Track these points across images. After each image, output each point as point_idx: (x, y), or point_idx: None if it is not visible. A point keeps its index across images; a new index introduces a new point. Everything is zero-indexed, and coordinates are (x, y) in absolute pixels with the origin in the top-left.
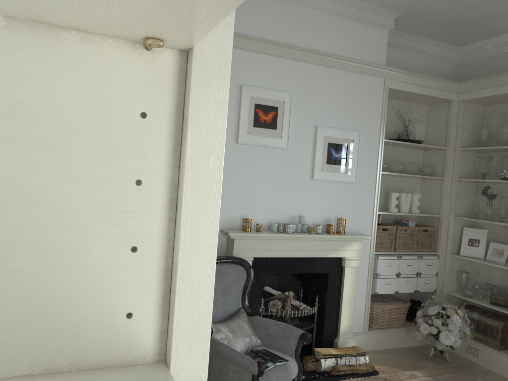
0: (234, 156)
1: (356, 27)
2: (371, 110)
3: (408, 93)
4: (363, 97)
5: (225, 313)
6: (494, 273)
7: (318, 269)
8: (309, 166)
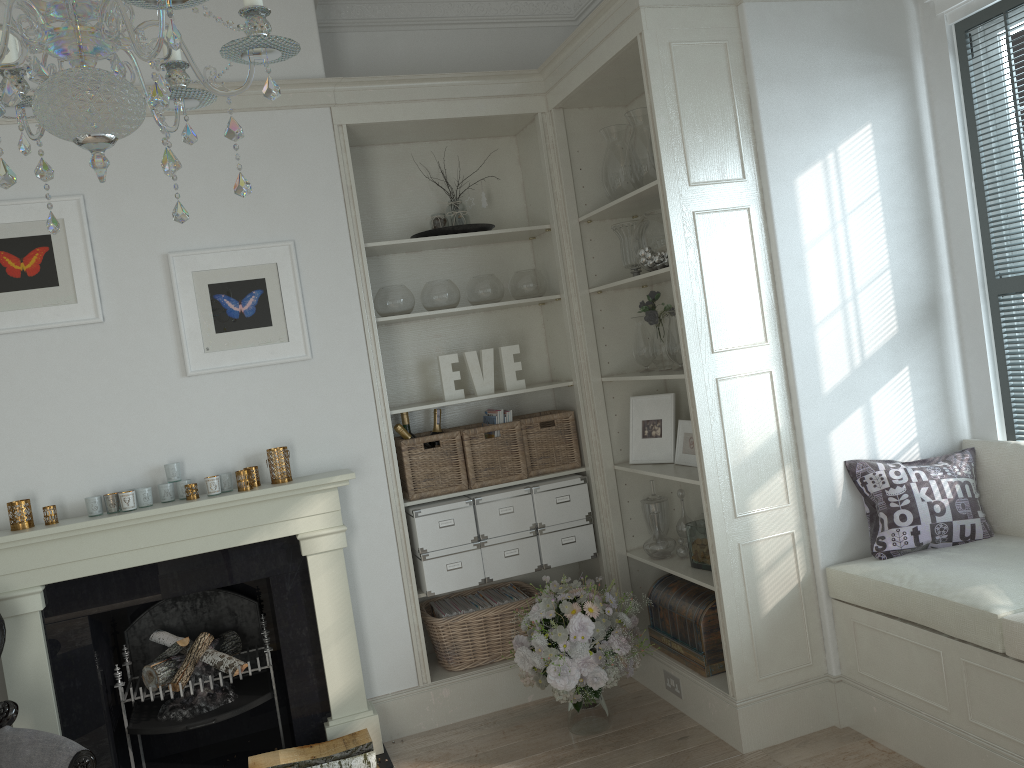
0: None
1: (220, 8)
2: (313, 186)
3: (412, 123)
4: (283, 161)
5: None
6: None
7: (238, 574)
8: (174, 348)
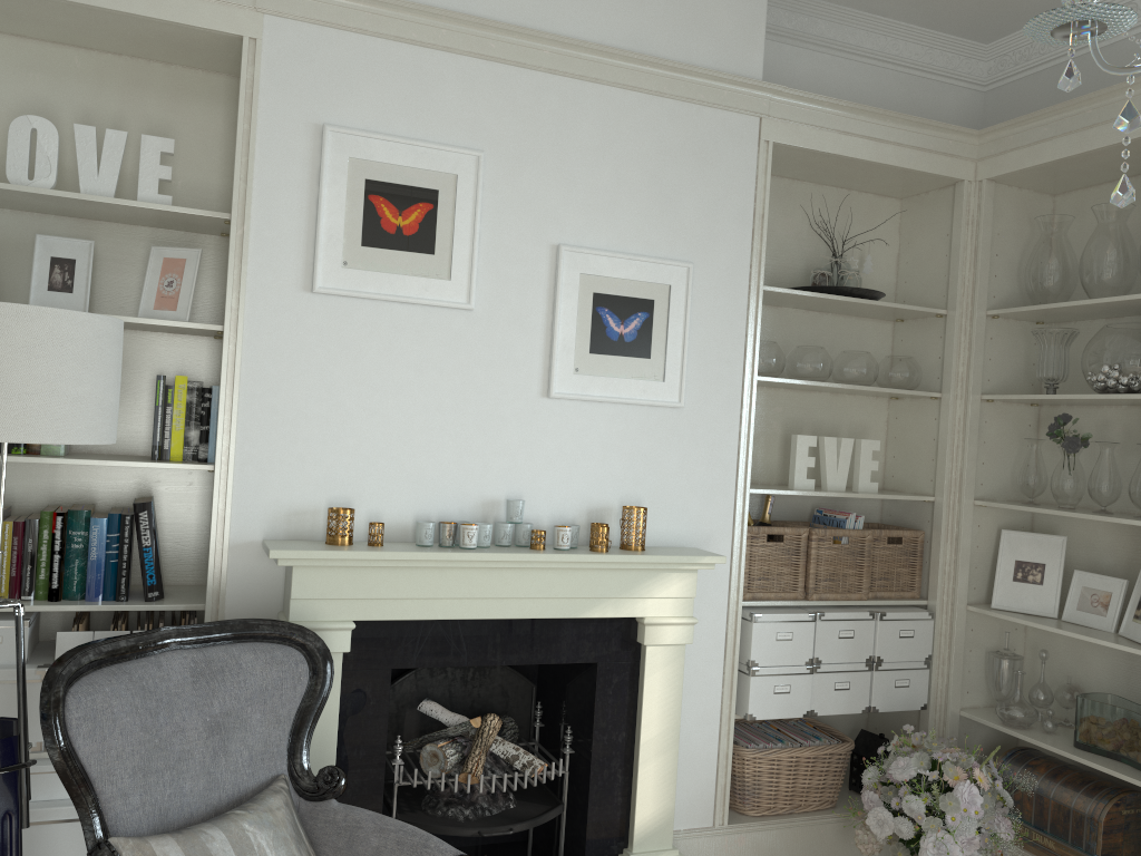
0: (306, 328)
1: None
2: (724, 205)
3: (832, 159)
4: (699, 167)
5: (217, 797)
6: (1090, 659)
7: (564, 651)
8: (540, 360)
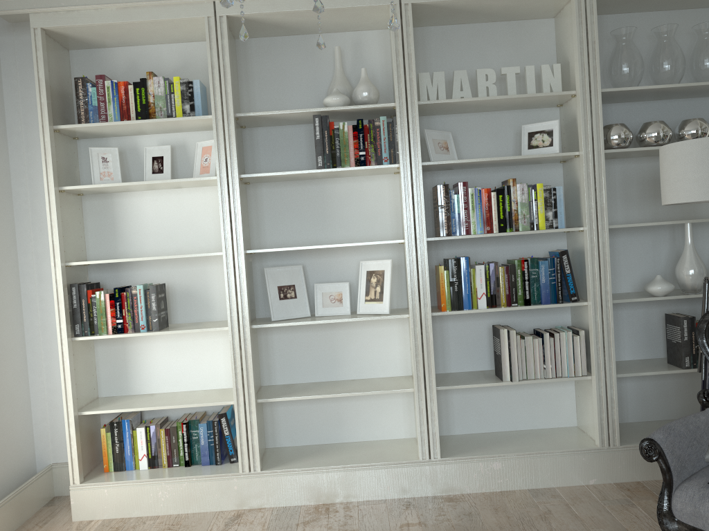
0: None
1: None
2: None
3: None
4: None
5: None
6: None
7: None
8: None
